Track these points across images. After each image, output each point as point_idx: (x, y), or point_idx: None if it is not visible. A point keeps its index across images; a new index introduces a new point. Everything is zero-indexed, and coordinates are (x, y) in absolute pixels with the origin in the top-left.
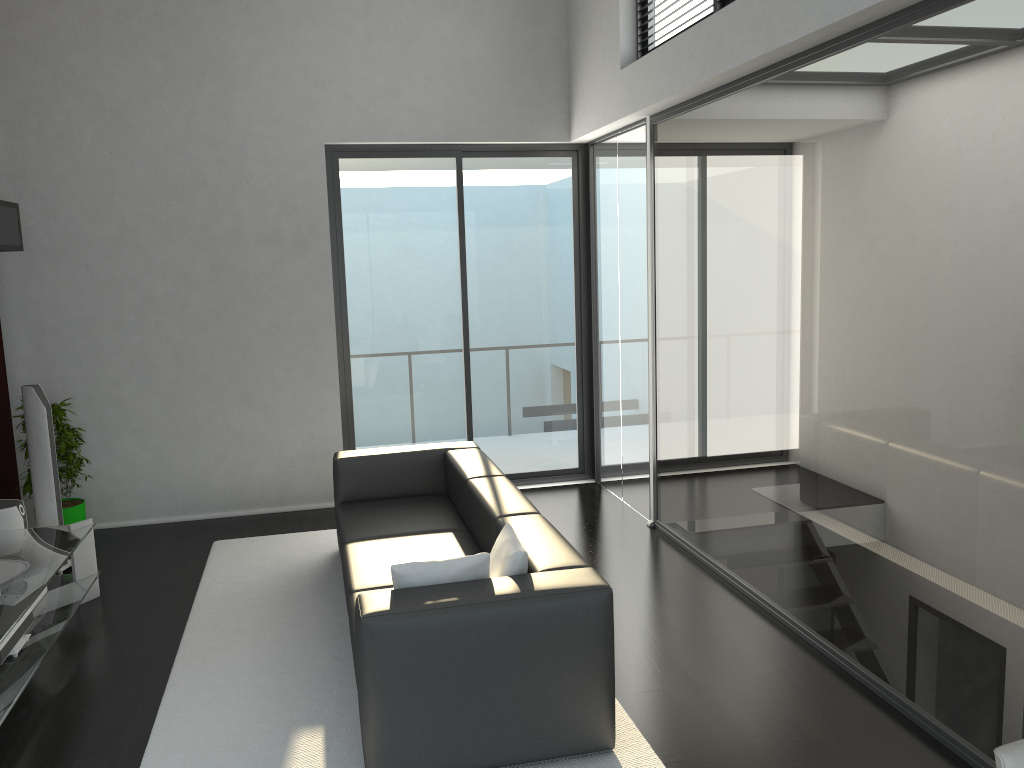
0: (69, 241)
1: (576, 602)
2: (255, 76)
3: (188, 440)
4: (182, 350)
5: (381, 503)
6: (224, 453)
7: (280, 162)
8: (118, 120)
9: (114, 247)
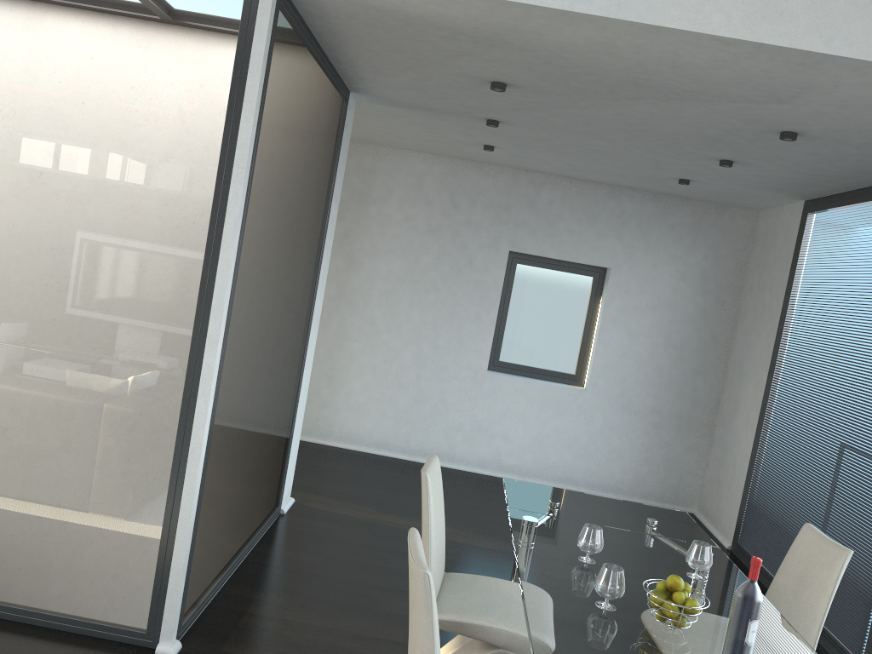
0: None
1: None
2: None
3: None
4: None
5: None
6: None
7: None
8: None
9: None
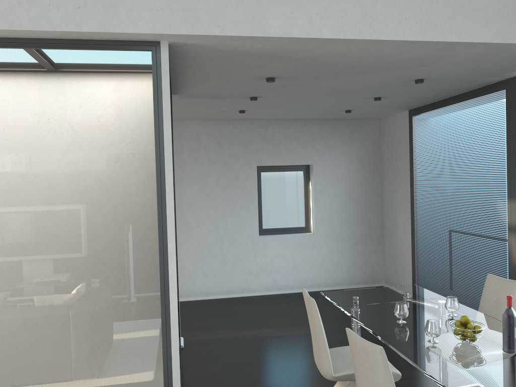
0: None
1: None
2: None
3: None
4: None
5: None
6: None
7: None
8: None
9: None
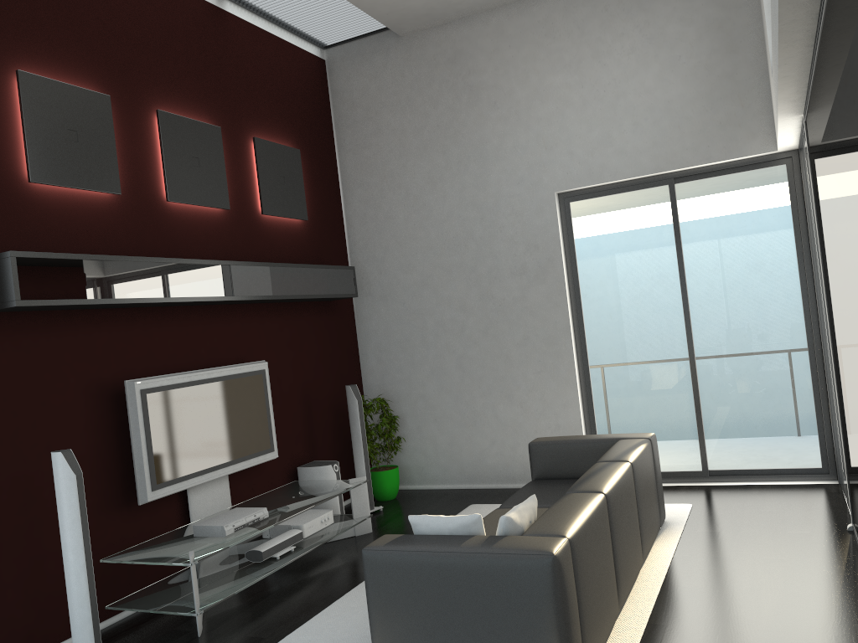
0: (393, 287)
1: (520, 563)
2: (502, 152)
3: (469, 427)
4: (463, 360)
5: (559, 481)
6: (494, 438)
7: (523, 212)
8: (418, 201)
9: (418, 289)
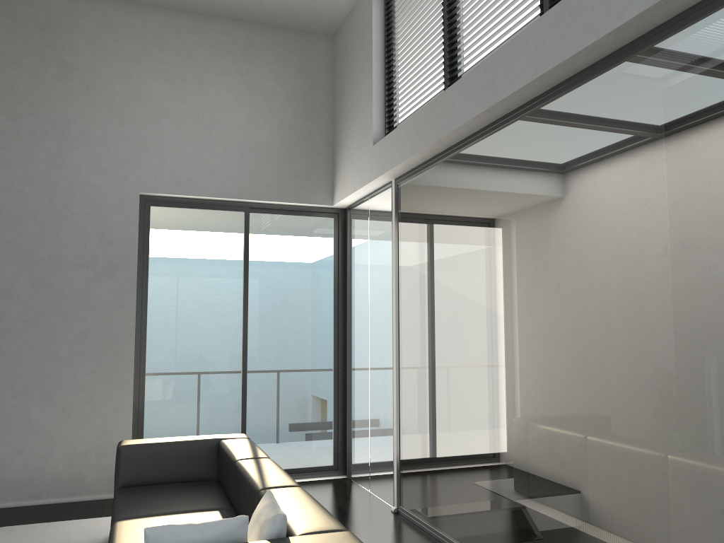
0: None
1: None
2: (88, 138)
3: None
4: None
5: (157, 487)
6: (22, 446)
7: (101, 204)
8: None
9: None
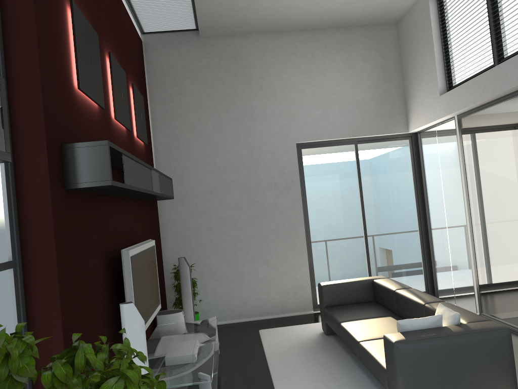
0: (188, 194)
1: (494, 335)
2: (265, 116)
3: (239, 283)
4: (236, 240)
5: (345, 306)
6: (256, 288)
7: (276, 152)
8: (208, 140)
9: (207, 195)
